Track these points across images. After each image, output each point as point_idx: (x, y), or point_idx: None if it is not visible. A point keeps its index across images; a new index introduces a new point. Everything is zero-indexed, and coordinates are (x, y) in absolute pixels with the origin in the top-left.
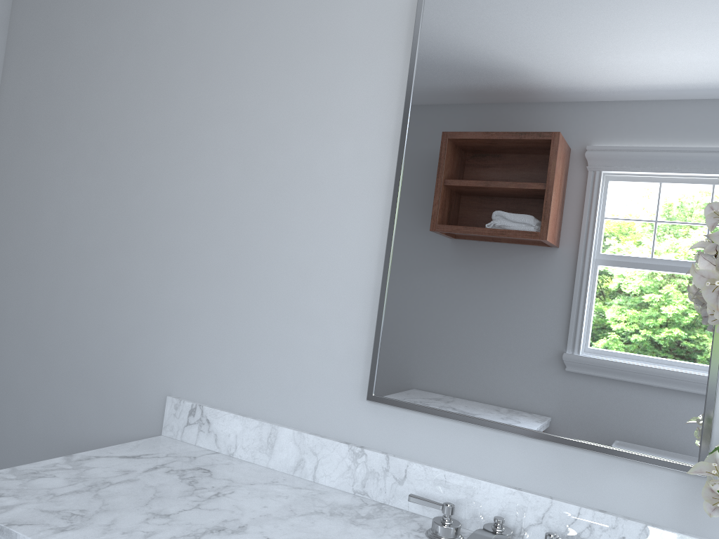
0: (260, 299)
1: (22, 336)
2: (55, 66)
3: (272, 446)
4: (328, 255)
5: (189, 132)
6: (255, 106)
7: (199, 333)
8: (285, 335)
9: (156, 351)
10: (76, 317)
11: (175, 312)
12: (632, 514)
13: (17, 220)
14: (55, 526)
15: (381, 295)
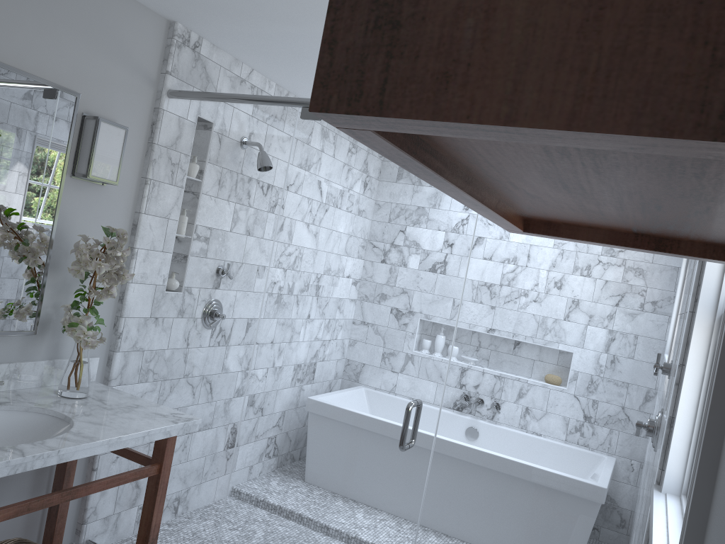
0: None
1: None
2: None
3: None
4: None
5: None
6: None
7: None
8: None
9: None
10: None
11: None
12: (1, 360)
13: None
14: None
15: None
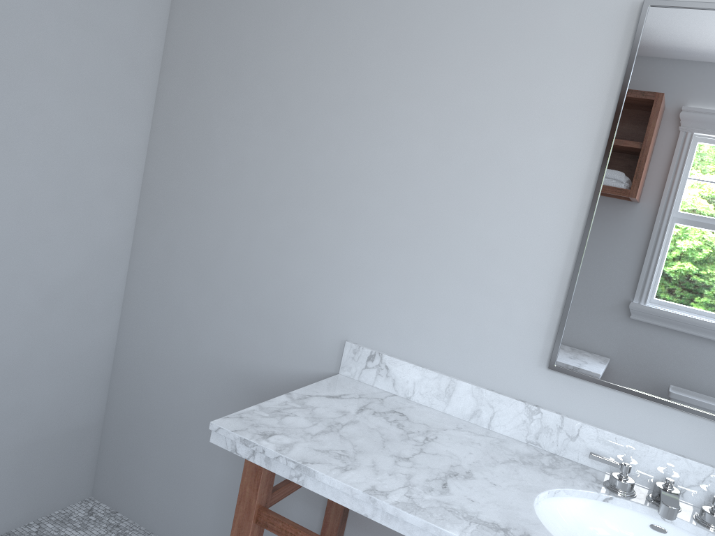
0: (444, 267)
1: (192, 269)
2: (230, 14)
3: (450, 396)
4: (518, 238)
5: (378, 102)
6: (452, 87)
7: (379, 290)
8: (467, 303)
9: (333, 300)
10: (250, 259)
11: (355, 268)
12: None
13: (187, 161)
14: (336, 465)
15: (572, 282)
